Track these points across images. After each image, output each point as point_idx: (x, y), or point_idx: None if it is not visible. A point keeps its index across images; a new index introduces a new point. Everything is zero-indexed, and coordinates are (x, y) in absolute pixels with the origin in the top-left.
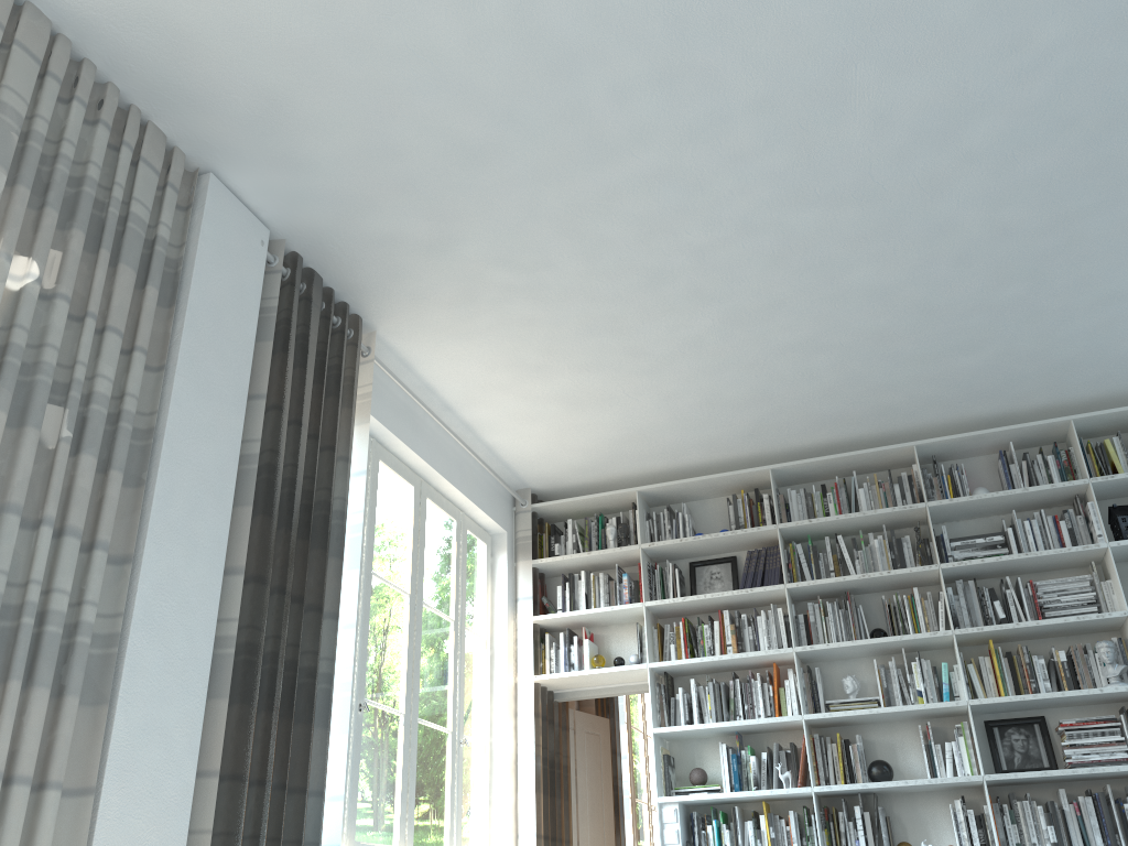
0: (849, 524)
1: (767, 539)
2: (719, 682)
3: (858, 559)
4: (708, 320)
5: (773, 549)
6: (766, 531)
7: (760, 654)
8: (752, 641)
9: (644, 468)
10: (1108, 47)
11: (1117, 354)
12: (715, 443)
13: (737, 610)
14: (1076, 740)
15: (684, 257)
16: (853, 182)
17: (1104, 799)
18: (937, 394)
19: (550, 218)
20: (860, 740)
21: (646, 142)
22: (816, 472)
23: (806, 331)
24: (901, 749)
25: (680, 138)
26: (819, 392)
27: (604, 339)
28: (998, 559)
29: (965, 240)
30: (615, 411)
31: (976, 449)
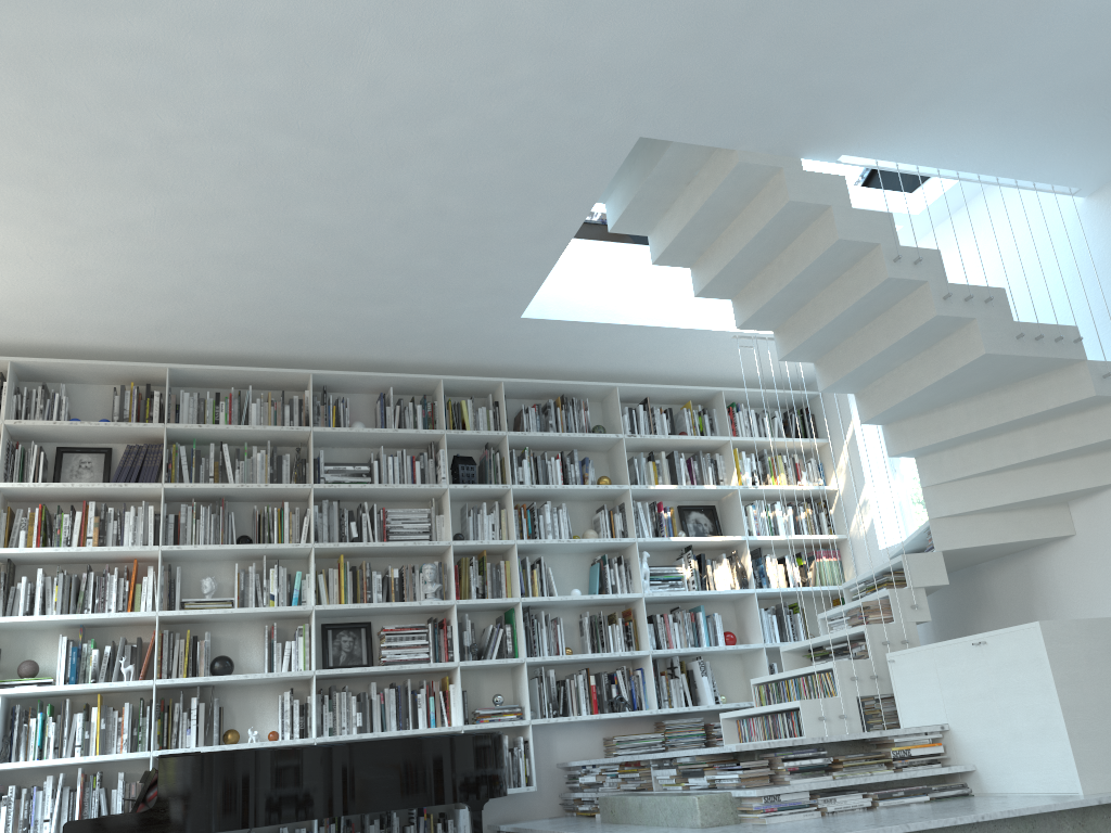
0: (237, 435)
1: (151, 436)
2: (70, 574)
3: (239, 469)
4: (151, 207)
5: (156, 447)
6: (152, 428)
7: (124, 550)
8: (116, 536)
9: (25, 339)
10: (557, 99)
11: (489, 334)
12: (116, 330)
13: (105, 503)
14: (393, 643)
15: (147, 138)
16: (334, 127)
17: (404, 690)
18: (344, 333)
19: (2, 45)
20: (209, 637)
21: (145, 11)
22: (214, 379)
23: (246, 246)
24: (245, 646)
25: (183, 22)
26: (239, 305)
27: (23, 193)
28: (363, 486)
29: (408, 210)
30: (10, 271)
31: (362, 388)
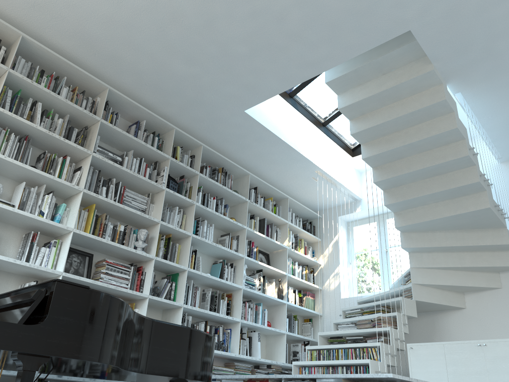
0: (50, 102)
1: None
2: None
3: (44, 123)
4: None
5: None
6: None
7: None
8: None
9: None
10: None
11: (218, 114)
12: None
13: None
14: (109, 271)
15: None
16: None
17: None
18: (145, 72)
19: None
20: None
21: None
22: (43, 61)
23: None
24: (5, 242)
25: None
26: (105, 17)
27: None
28: (121, 167)
29: (269, 6)
30: None
31: (126, 113)
